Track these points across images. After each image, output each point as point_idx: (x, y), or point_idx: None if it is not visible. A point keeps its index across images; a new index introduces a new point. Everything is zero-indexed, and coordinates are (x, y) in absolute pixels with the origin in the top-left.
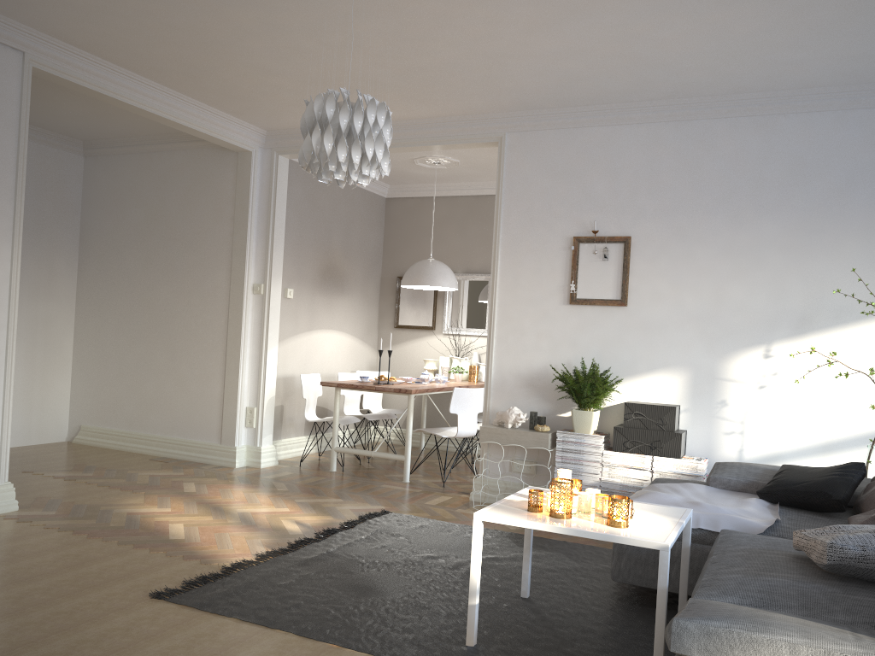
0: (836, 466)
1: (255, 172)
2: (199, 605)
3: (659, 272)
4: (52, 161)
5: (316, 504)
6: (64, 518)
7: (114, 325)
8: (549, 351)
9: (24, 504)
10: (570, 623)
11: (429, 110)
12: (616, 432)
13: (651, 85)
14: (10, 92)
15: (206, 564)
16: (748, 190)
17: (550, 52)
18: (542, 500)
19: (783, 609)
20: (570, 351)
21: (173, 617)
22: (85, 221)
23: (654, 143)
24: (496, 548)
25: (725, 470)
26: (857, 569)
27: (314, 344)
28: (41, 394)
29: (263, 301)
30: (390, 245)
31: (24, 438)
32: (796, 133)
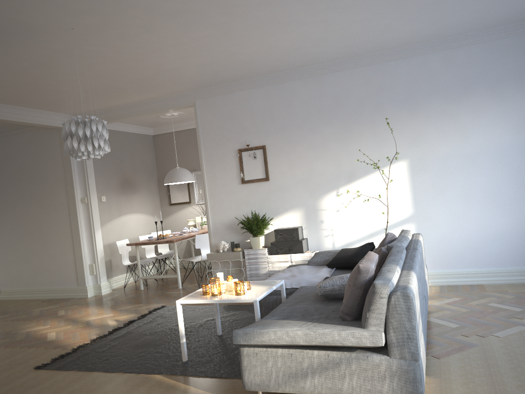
0: (360, 246)
1: None
2: (58, 368)
3: (281, 161)
4: None
5: (128, 309)
6: None
7: (9, 232)
8: (236, 209)
9: None
10: None
11: (153, 94)
12: (272, 245)
13: (258, 70)
14: None
15: (64, 349)
16: (316, 114)
17: (199, 64)
18: (208, 289)
19: (294, 318)
20: (246, 207)
21: (45, 376)
22: None
23: (268, 96)
24: (214, 314)
25: (317, 256)
26: (333, 295)
27: (123, 223)
28: None
29: (88, 206)
30: (159, 161)
31: None
32: (333, 83)
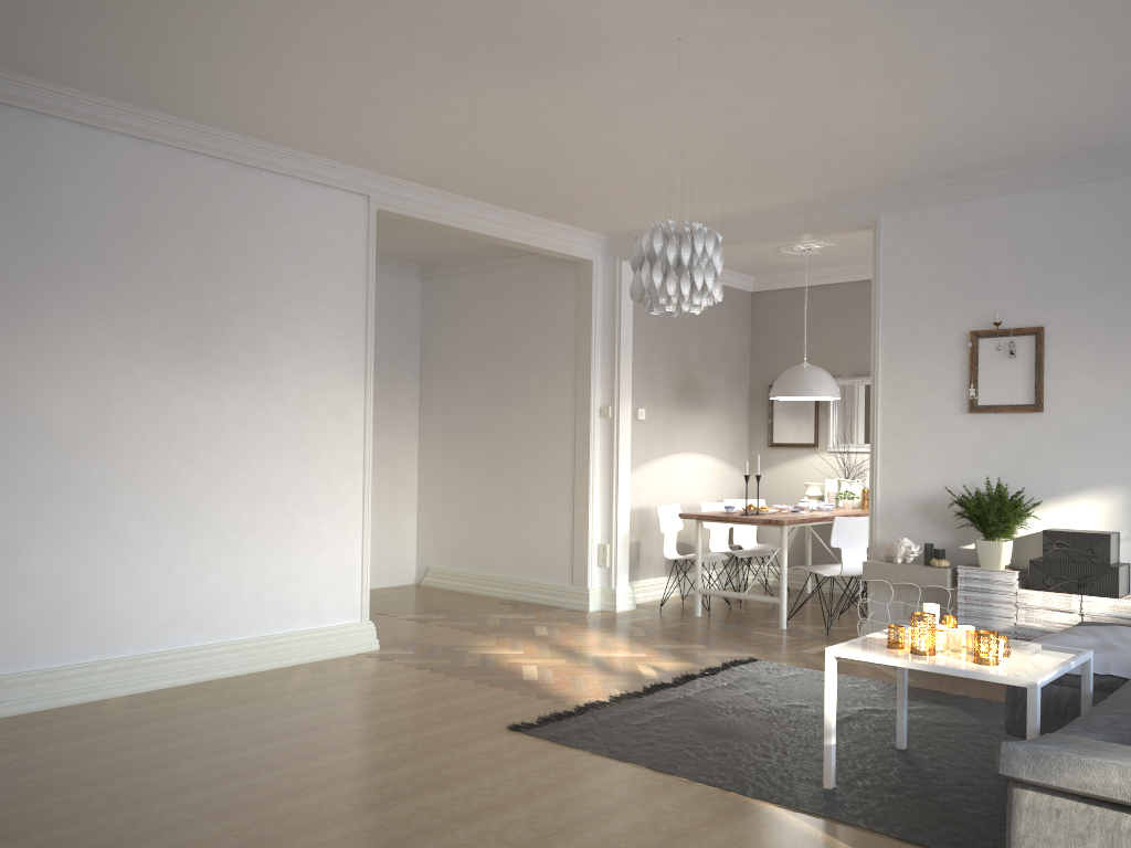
0: None
1: (597, 282)
2: (554, 737)
3: (1083, 367)
4: (390, 289)
5: (676, 650)
6: (422, 657)
7: (457, 457)
8: (946, 470)
9: (383, 644)
10: (948, 775)
11: (786, 198)
12: (1033, 567)
13: (1054, 145)
14: (358, 237)
15: (559, 703)
16: None
17: (916, 128)
18: (902, 635)
19: None
20: (973, 469)
21: (530, 747)
22: (424, 348)
23: (1068, 211)
24: (877, 700)
25: None
26: None
27: (671, 470)
28: (388, 533)
29: (611, 424)
30: (759, 348)
31: (374, 580)
32: None
